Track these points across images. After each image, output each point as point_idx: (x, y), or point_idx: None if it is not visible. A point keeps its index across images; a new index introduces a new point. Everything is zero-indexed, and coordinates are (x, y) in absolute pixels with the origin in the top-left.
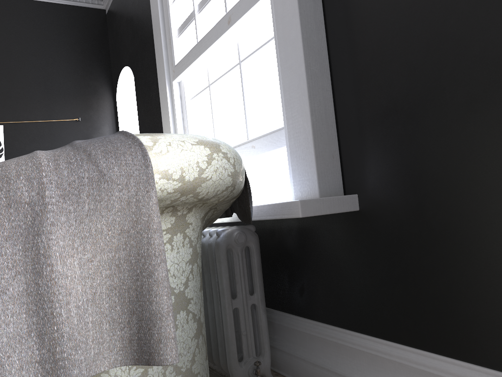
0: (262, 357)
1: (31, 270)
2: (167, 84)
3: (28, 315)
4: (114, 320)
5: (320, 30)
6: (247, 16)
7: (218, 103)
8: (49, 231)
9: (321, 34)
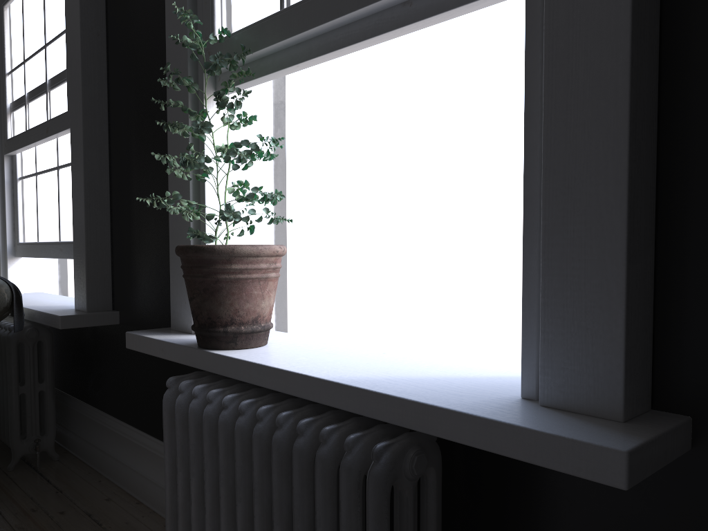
0: (46, 436)
1: None
2: None
3: None
4: None
5: (104, 176)
6: (60, 134)
7: (42, 194)
8: None
9: (104, 179)
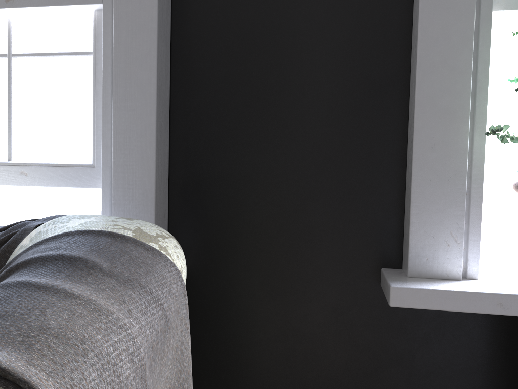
0: None
1: None
2: None
3: None
4: None
5: (167, 79)
6: (47, 8)
7: None
8: None
9: (167, 84)
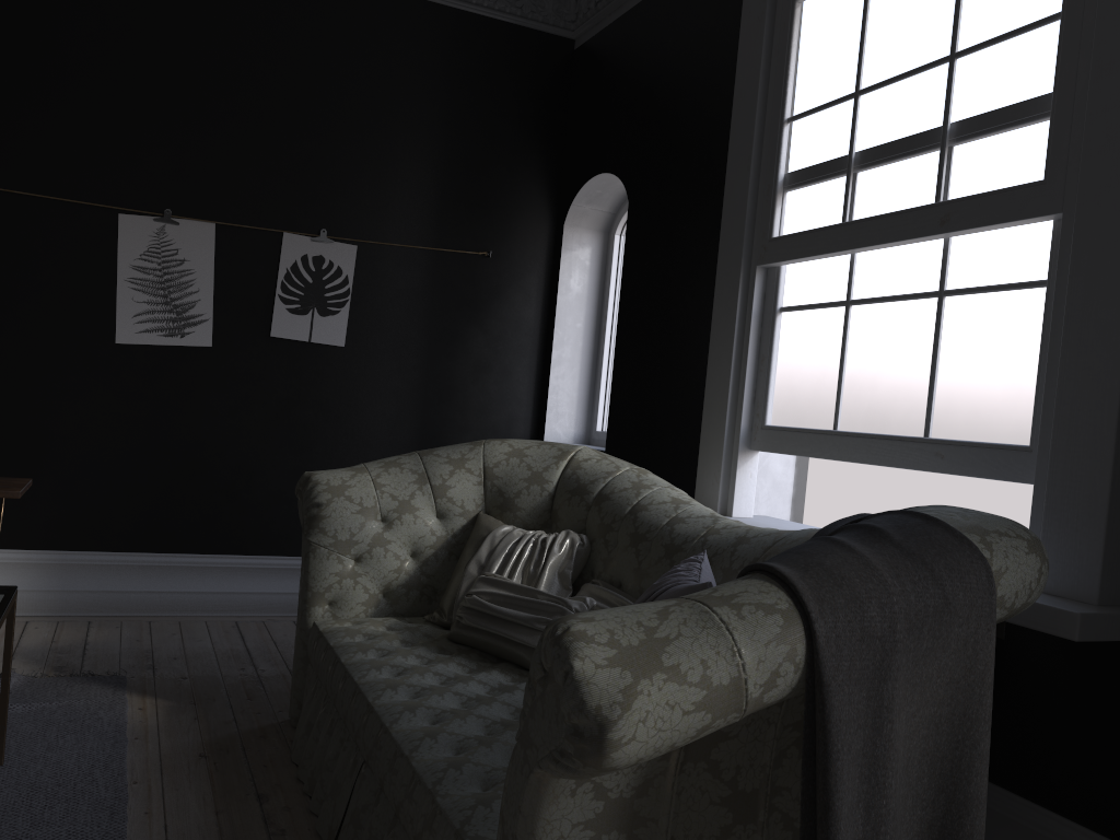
0: None
1: (870, 724)
2: (742, 266)
3: (859, 781)
4: (918, 795)
5: None
6: (990, 227)
7: (862, 342)
8: (895, 677)
9: None
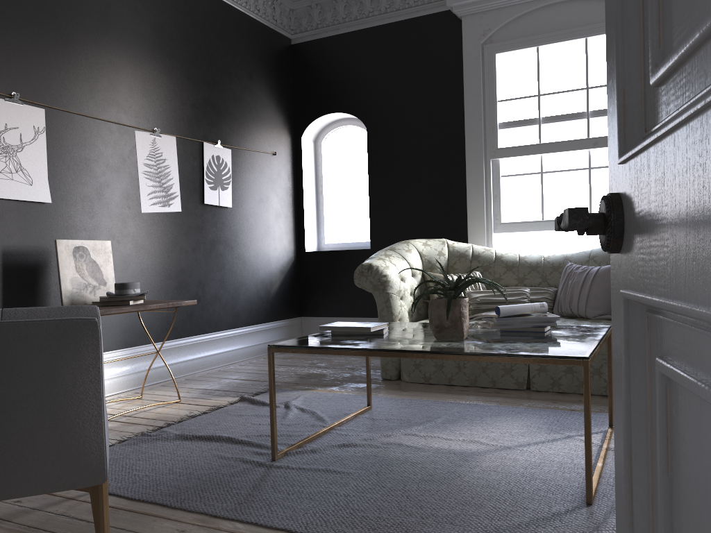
0: None
1: None
2: (483, 159)
3: None
4: None
5: None
6: None
7: (551, 187)
8: None
9: None
